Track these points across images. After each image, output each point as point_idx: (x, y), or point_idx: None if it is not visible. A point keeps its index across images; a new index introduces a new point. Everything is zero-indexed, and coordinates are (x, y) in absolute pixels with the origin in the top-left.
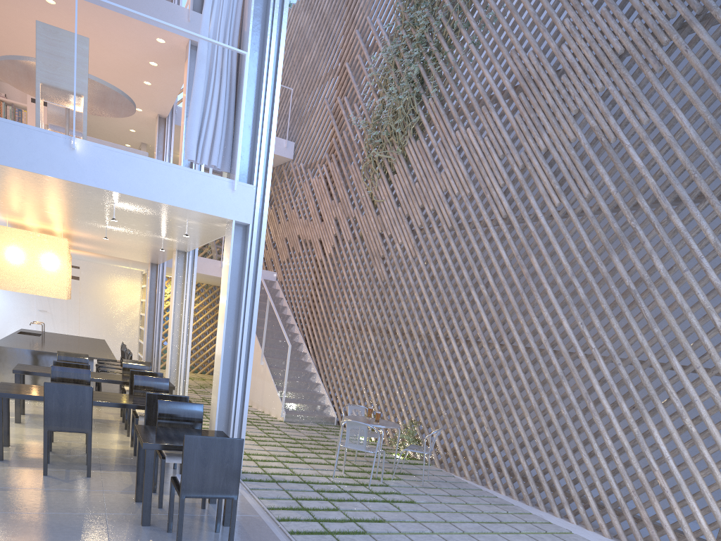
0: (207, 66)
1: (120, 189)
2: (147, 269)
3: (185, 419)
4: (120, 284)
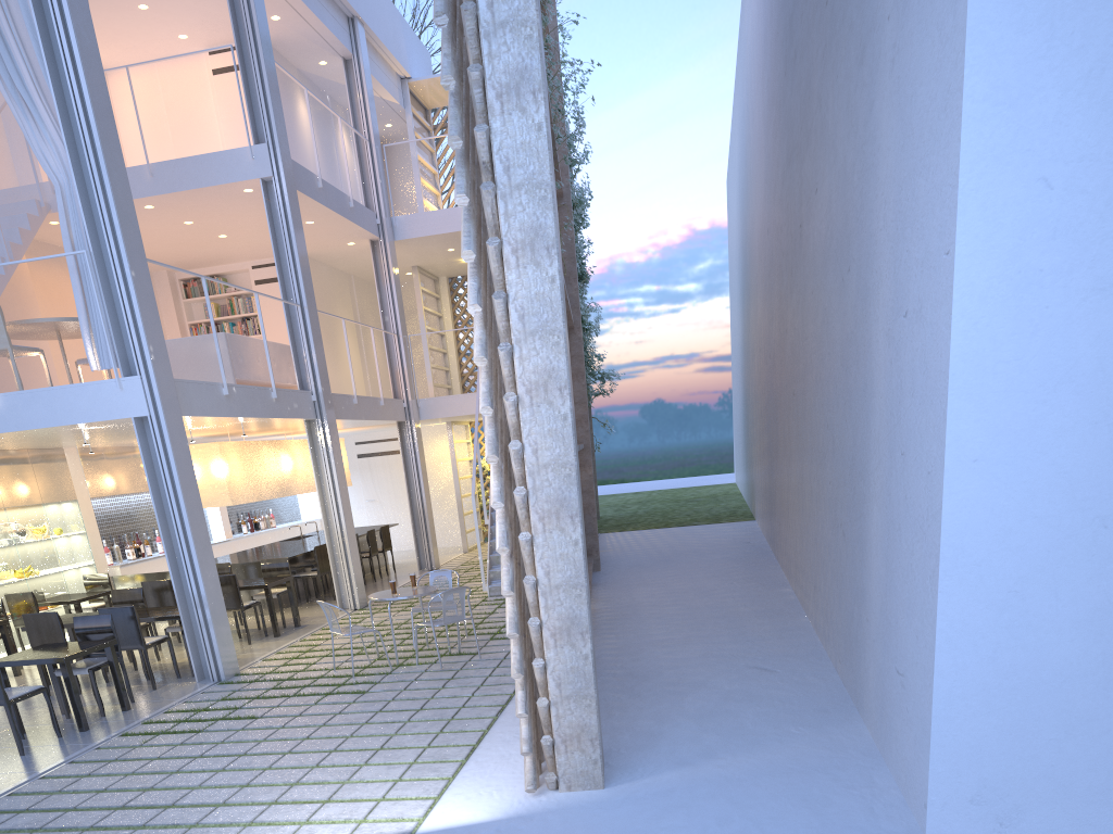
0: (82, 273)
1: (35, 426)
2: (445, 421)
3: (98, 631)
4: (442, 445)
